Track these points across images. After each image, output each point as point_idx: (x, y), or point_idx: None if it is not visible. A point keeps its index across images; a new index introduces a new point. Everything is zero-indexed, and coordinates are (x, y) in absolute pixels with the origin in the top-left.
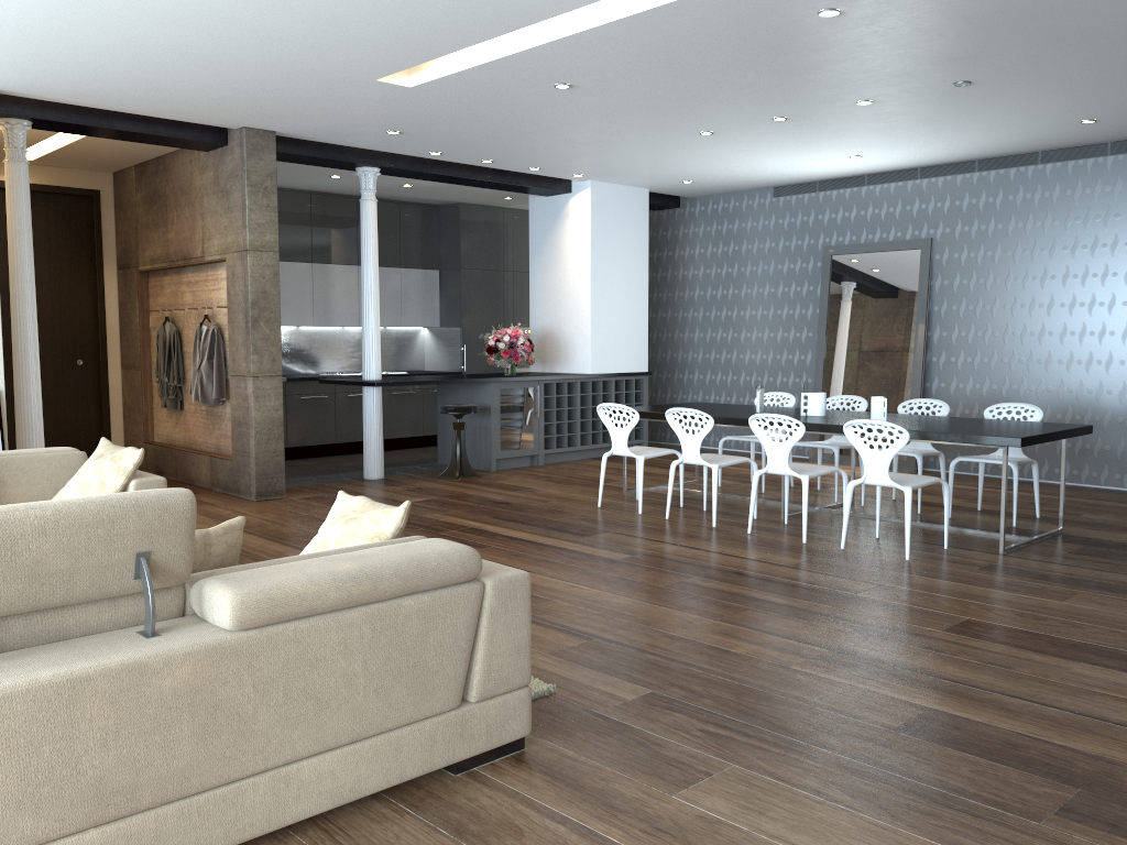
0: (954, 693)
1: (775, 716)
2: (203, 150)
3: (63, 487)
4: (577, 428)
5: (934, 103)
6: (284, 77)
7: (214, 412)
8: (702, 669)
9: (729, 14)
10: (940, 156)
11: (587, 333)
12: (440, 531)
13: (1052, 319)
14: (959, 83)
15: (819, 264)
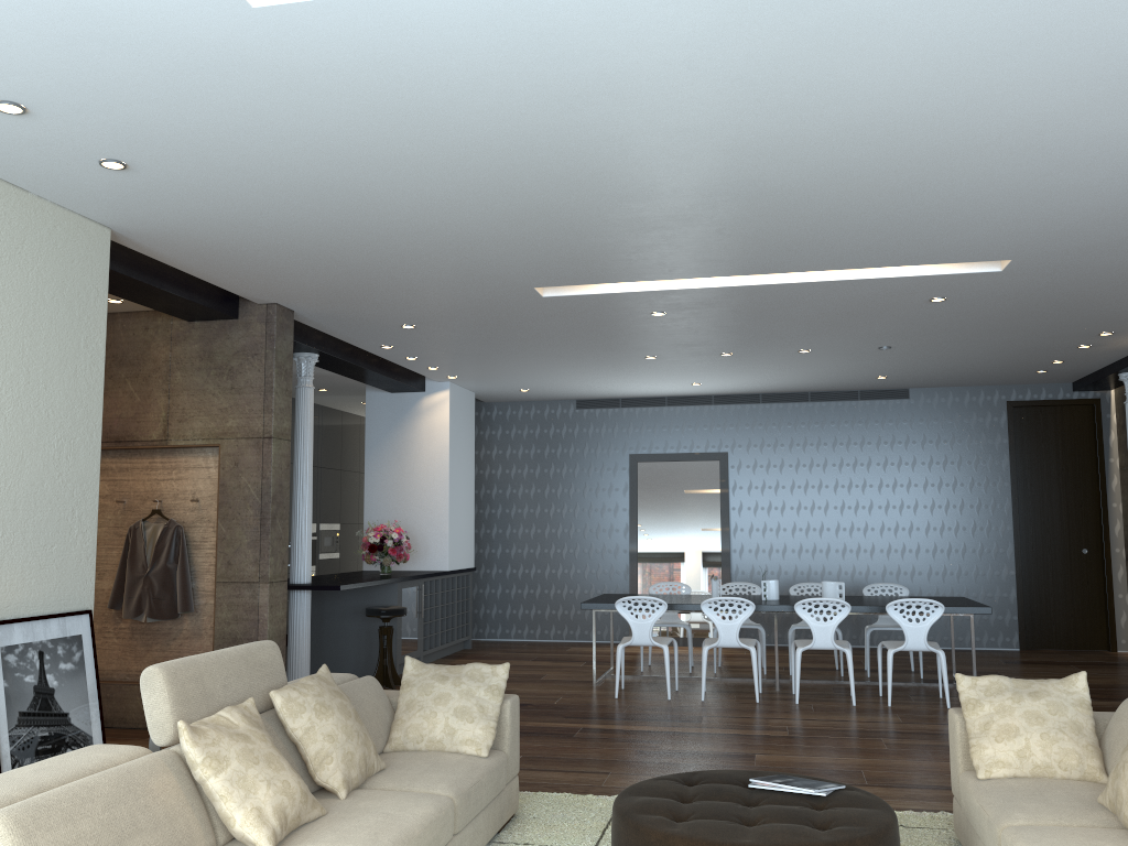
0: None
1: None
2: (190, 319)
3: (401, 719)
4: (438, 627)
5: (837, 357)
6: (464, 273)
7: (150, 629)
8: None
9: (888, 290)
10: (744, 389)
11: (444, 530)
12: (571, 735)
13: (828, 518)
14: (886, 347)
15: (624, 469)
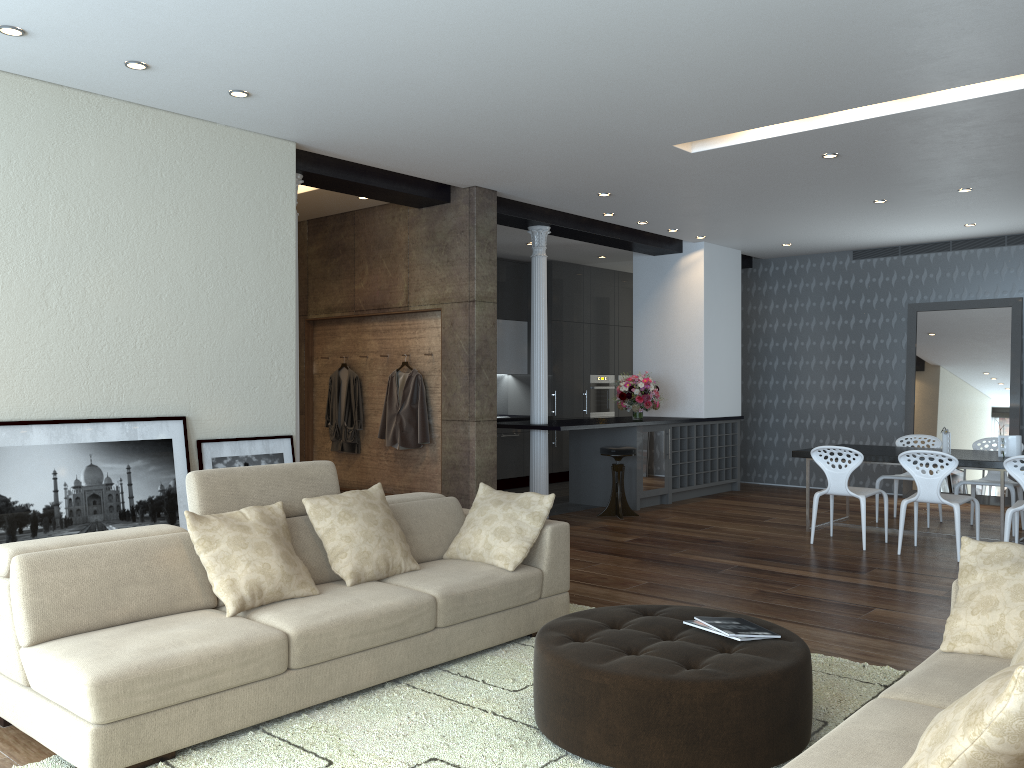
0: None
1: None
2: (417, 206)
3: (460, 534)
4: (693, 468)
5: None
6: (592, 140)
7: (406, 455)
8: None
9: None
10: None
11: (700, 381)
12: (717, 570)
13: None
14: None
15: (903, 319)
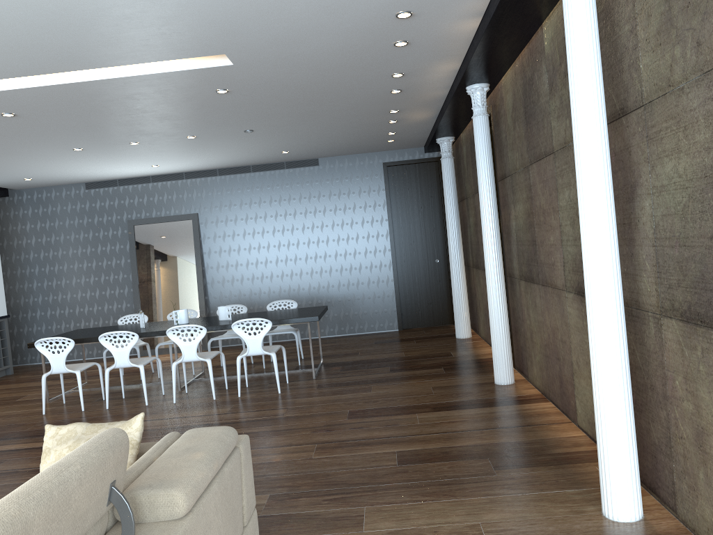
0: (395, 442)
1: (345, 480)
2: None
3: None
4: None
5: (225, 140)
6: None
7: None
8: (275, 474)
9: (168, 85)
10: (200, 167)
11: None
12: None
13: (270, 254)
14: (248, 130)
15: (126, 231)
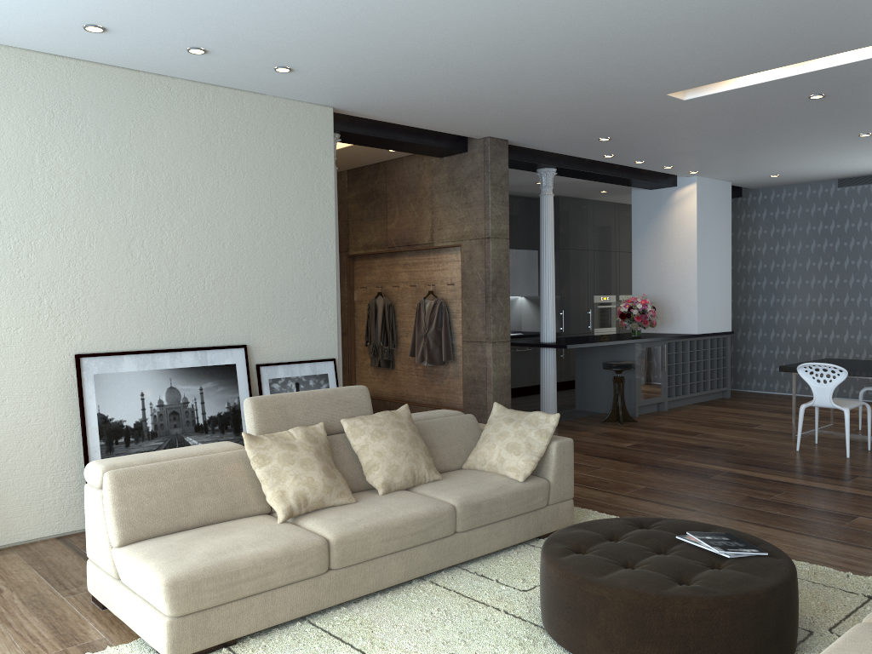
0: None
1: None
2: (439, 156)
3: (477, 447)
4: (687, 379)
5: None
6: (592, 93)
7: (433, 370)
8: None
9: None
10: None
11: (693, 301)
12: (709, 476)
13: None
14: None
15: None
